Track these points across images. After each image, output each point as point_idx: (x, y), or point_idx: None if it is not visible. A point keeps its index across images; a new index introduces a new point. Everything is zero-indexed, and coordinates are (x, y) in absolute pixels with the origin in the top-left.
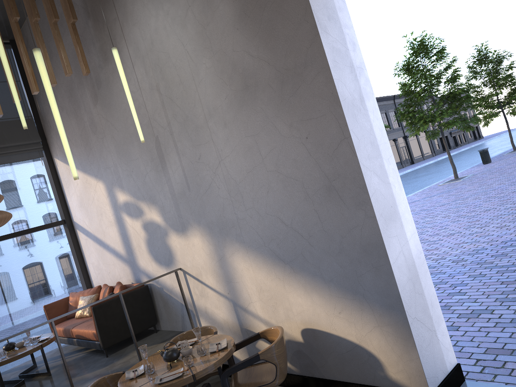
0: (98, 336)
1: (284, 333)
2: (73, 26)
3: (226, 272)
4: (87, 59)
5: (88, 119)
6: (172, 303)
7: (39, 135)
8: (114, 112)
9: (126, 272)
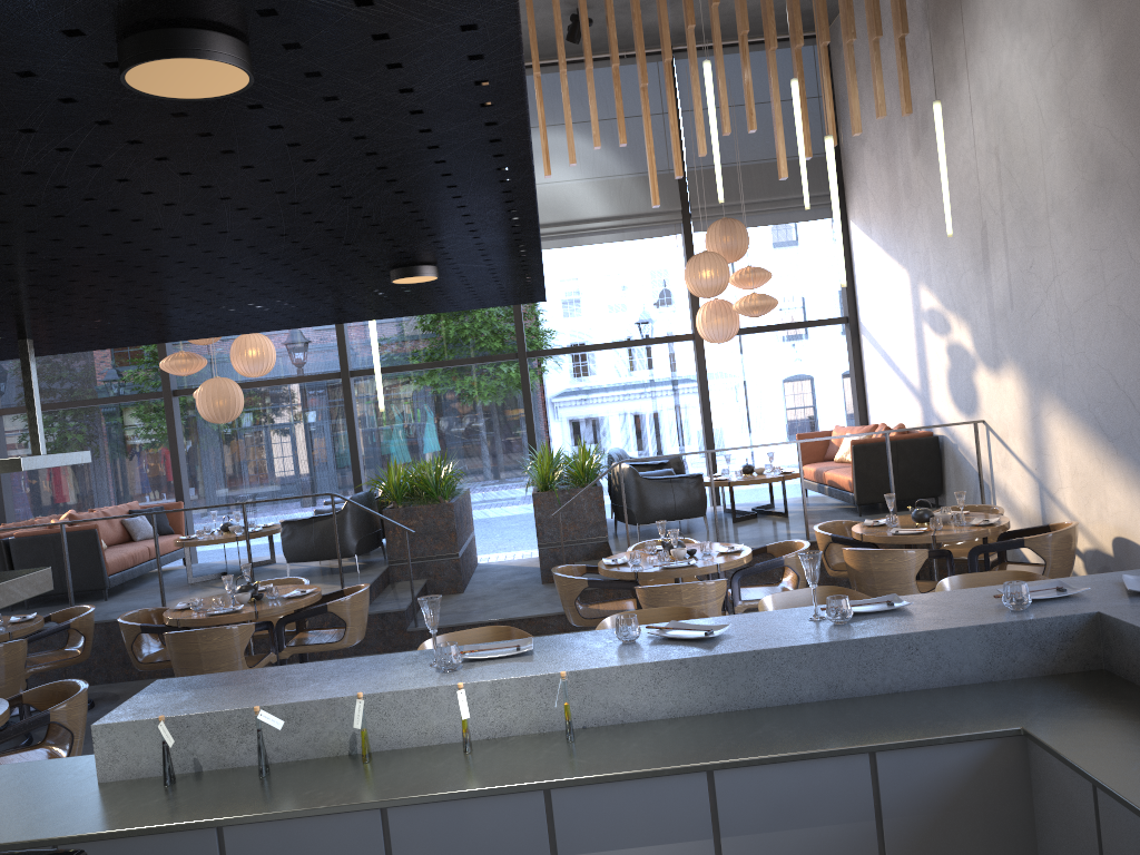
0: (852, 486)
1: (1092, 540)
2: (900, 43)
3: (1037, 438)
4: (916, 86)
5: (903, 174)
6: (965, 469)
7: None
8: (936, 173)
9: (914, 413)
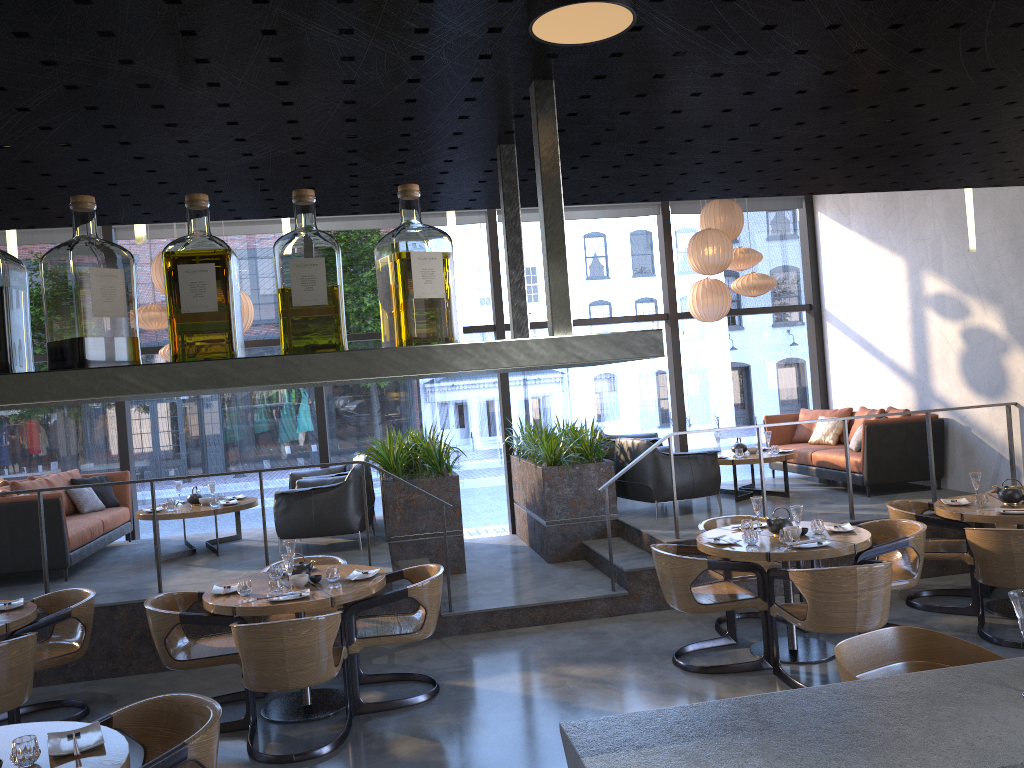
0: (862, 466)
1: None
2: None
3: None
4: None
5: None
6: (982, 452)
7: None
8: None
9: (904, 397)
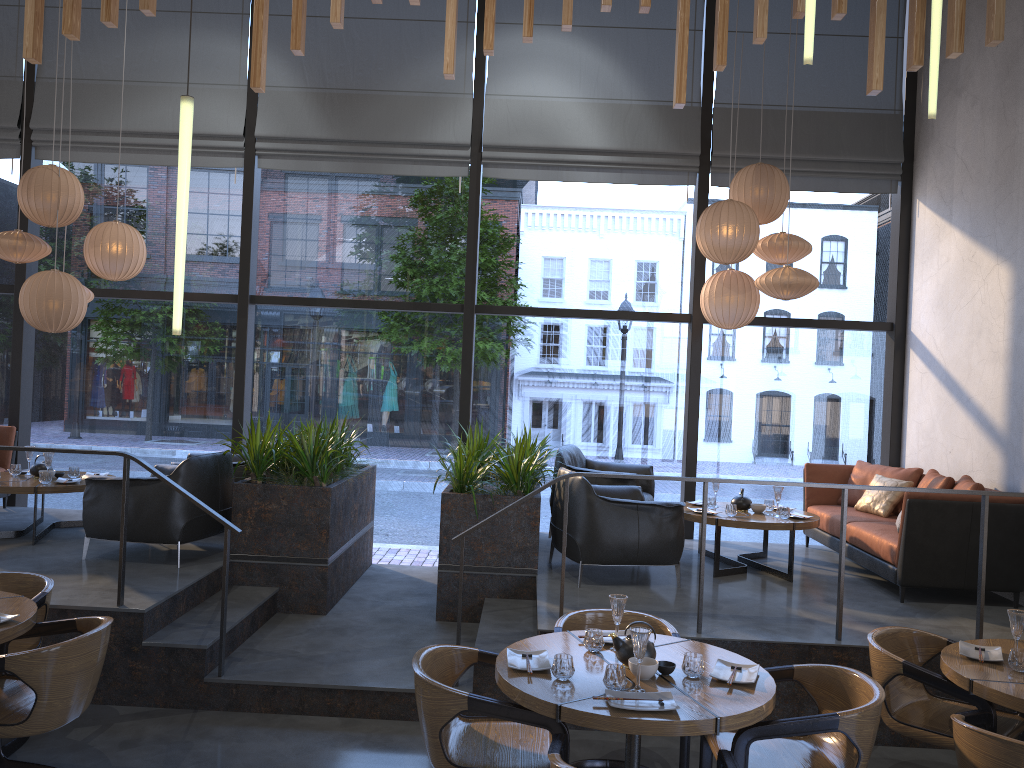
0: (897, 557)
1: None
2: None
3: None
4: None
5: None
6: None
7: (901, 150)
8: None
9: (989, 464)
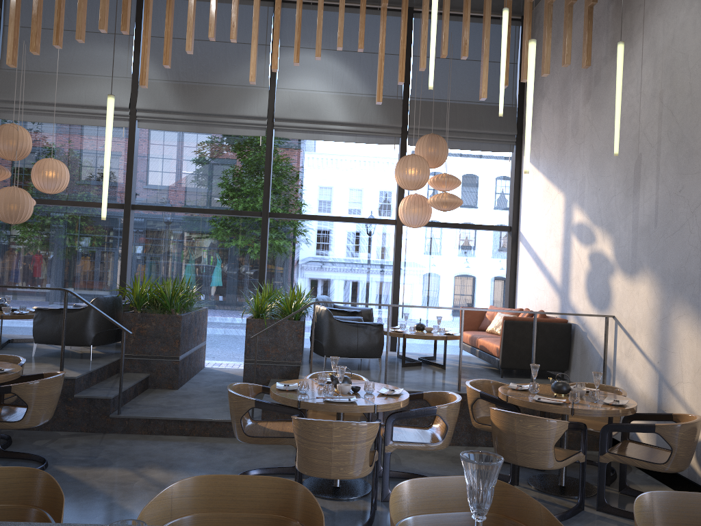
0: (499, 353)
1: None
2: (589, 10)
3: (664, 336)
4: (594, 49)
5: (572, 119)
6: (591, 353)
7: (516, 128)
8: (602, 116)
9: (553, 304)
